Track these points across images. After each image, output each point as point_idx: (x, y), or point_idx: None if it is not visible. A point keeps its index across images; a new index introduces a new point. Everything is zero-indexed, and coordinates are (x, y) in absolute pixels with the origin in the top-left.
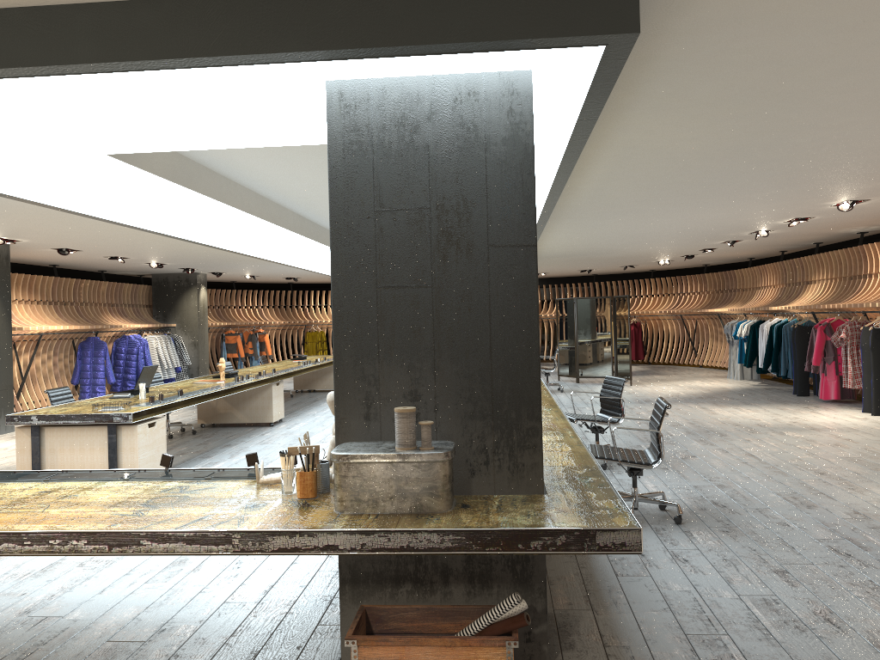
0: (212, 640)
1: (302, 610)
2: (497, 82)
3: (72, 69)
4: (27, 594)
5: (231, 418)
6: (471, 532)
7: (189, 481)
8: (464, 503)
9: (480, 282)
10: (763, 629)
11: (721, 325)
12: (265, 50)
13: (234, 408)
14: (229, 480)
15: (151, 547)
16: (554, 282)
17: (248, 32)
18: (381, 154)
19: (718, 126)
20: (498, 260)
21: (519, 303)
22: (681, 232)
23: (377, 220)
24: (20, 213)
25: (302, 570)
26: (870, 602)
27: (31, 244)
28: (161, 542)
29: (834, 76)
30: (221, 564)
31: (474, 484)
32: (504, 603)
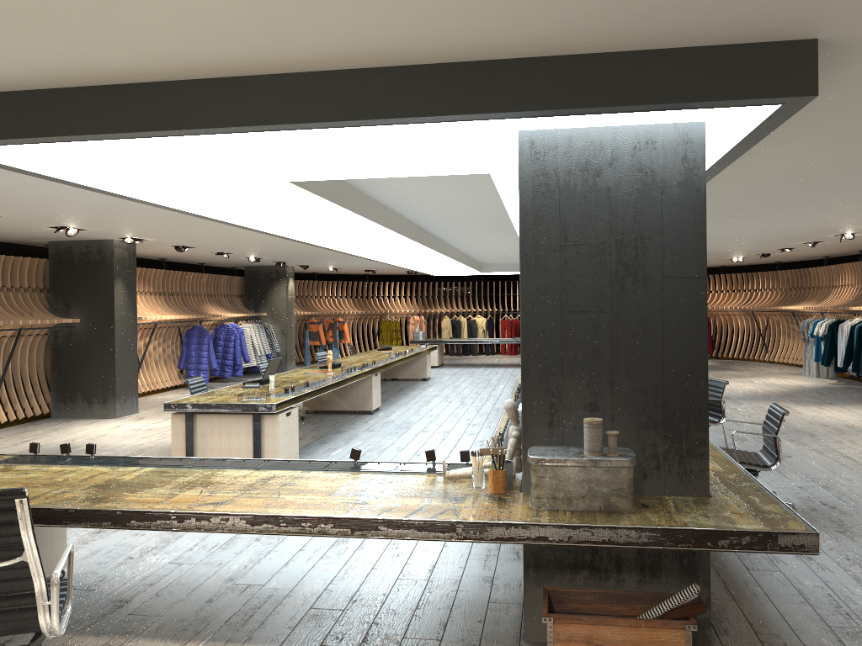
0: (401, 611)
1: (469, 589)
2: (672, 132)
3: (311, 125)
4: (223, 564)
5: (334, 405)
6: (665, 530)
7: (381, 473)
8: (642, 503)
9: (655, 308)
10: None
11: (794, 322)
12: (480, 110)
13: (336, 396)
14: (416, 474)
15: (387, 532)
16: None
17: (466, 95)
18: (566, 195)
19: (839, 151)
20: (671, 290)
21: (690, 328)
22: (766, 234)
23: (562, 253)
24: (162, 219)
25: (455, 552)
26: None
27: (154, 242)
28: (396, 528)
29: None
30: (380, 544)
31: (646, 486)
32: (684, 592)
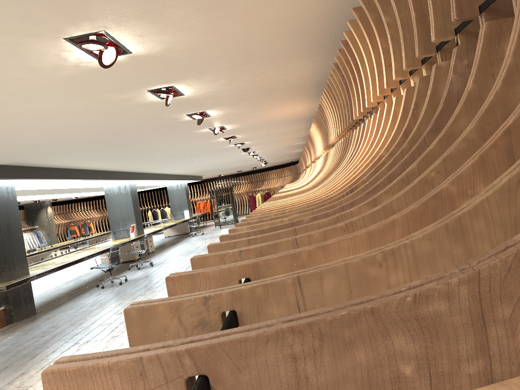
0: None
1: None
2: None
3: None
4: None
5: None
6: None
7: None
8: None
9: None
10: (82, 307)
11: None
12: None
13: None
14: None
15: None
16: (237, 175)
17: None
18: None
19: (113, 161)
20: None
21: None
22: (222, 163)
23: None
24: None
25: None
26: (122, 297)
27: None
28: None
29: (109, 156)
30: None
31: None
32: None
